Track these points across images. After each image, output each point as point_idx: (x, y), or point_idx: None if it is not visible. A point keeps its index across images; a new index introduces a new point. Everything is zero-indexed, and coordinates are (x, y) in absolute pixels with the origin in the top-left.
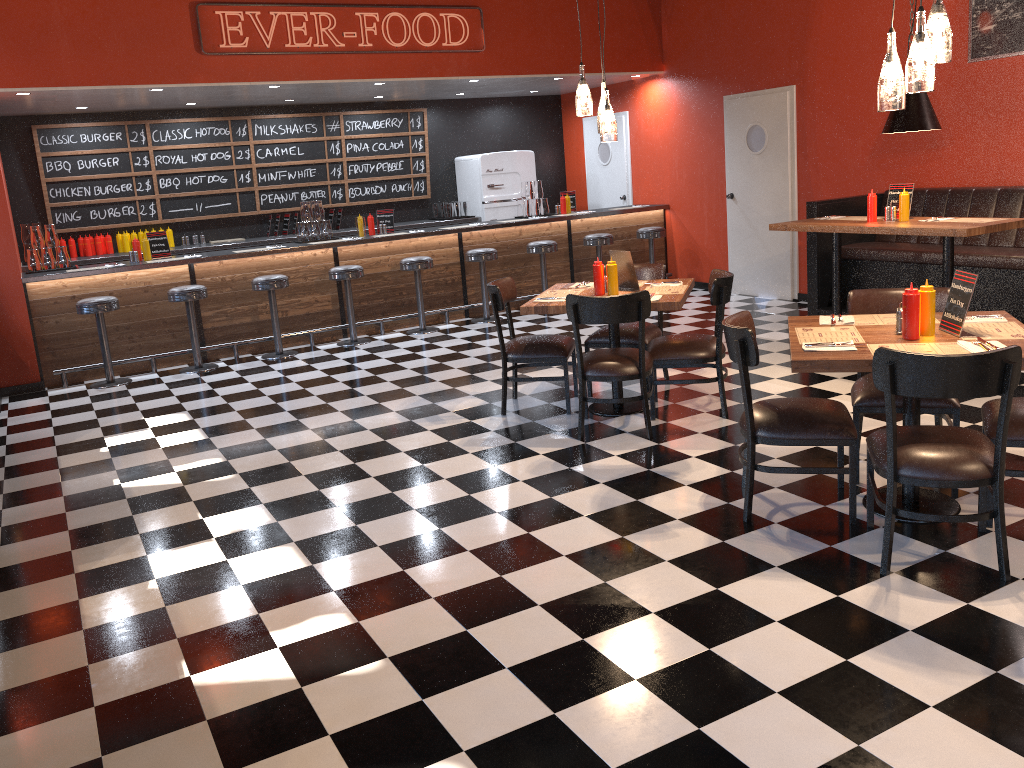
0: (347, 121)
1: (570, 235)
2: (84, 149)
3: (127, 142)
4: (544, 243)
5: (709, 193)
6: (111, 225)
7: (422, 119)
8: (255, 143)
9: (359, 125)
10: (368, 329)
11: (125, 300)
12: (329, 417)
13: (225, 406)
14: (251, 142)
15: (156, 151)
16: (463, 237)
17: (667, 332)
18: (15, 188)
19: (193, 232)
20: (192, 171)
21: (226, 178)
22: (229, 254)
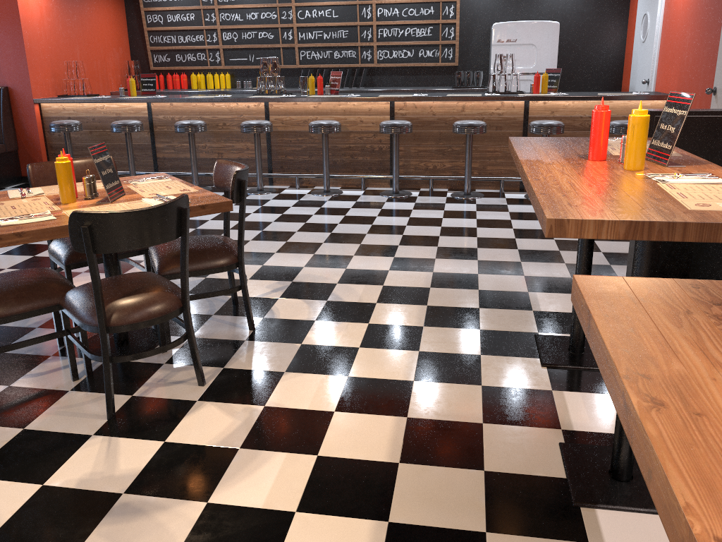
0: None
1: (526, 118)
2: (171, 6)
3: (199, 1)
4: (464, 123)
5: (703, 85)
6: (189, 67)
7: None
8: (296, 5)
9: None
10: (292, 181)
11: (103, 125)
12: (11, 260)
13: None
14: (293, 4)
15: (220, 9)
16: (395, 106)
17: (473, 255)
18: (132, 34)
19: (248, 78)
20: (246, 27)
21: (272, 35)
22: (173, 98)
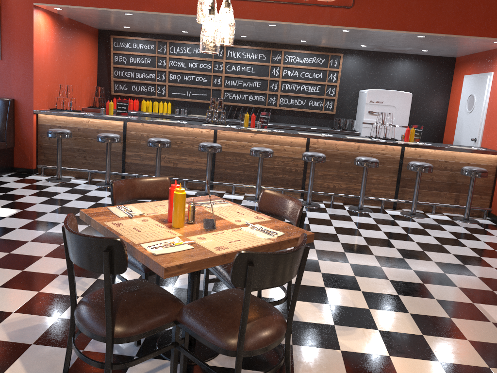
0: (286, 55)
1: (402, 158)
2: (134, 51)
3: (156, 51)
4: (365, 159)
5: None
6: (141, 95)
7: (339, 61)
8: (226, 61)
9: (294, 59)
10: (228, 188)
11: (86, 134)
12: (43, 247)
13: (41, 214)
14: (224, 60)
15: (170, 58)
16: (310, 141)
17: (406, 265)
18: (101, 68)
19: (183, 107)
20: (188, 72)
21: (206, 79)
22: (145, 120)
